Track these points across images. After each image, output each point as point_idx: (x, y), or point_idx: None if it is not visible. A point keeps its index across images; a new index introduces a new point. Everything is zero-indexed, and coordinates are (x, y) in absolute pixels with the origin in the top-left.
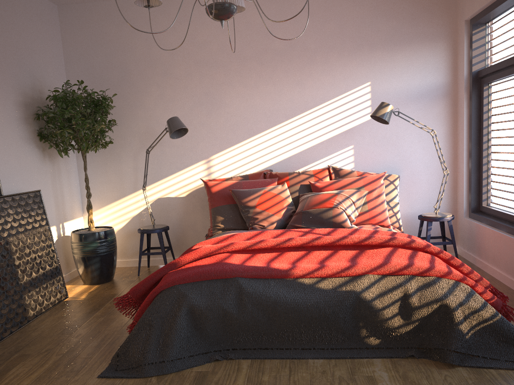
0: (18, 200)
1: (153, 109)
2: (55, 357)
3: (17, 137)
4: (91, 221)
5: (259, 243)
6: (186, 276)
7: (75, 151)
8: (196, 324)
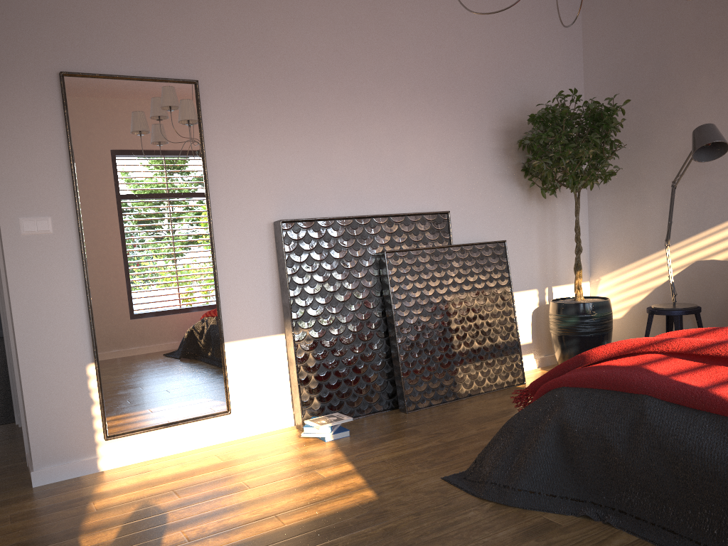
0: (470, 252)
1: (700, 114)
2: (434, 443)
3: (489, 174)
4: (578, 288)
5: (715, 347)
6: (578, 377)
7: (586, 189)
8: (567, 450)
